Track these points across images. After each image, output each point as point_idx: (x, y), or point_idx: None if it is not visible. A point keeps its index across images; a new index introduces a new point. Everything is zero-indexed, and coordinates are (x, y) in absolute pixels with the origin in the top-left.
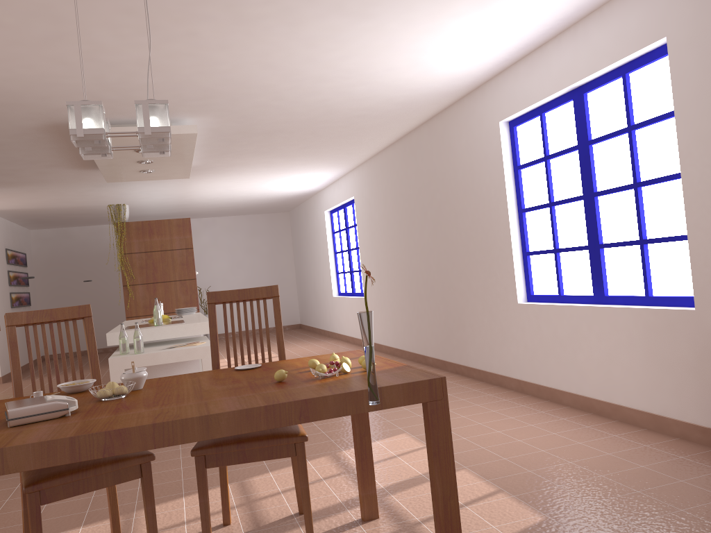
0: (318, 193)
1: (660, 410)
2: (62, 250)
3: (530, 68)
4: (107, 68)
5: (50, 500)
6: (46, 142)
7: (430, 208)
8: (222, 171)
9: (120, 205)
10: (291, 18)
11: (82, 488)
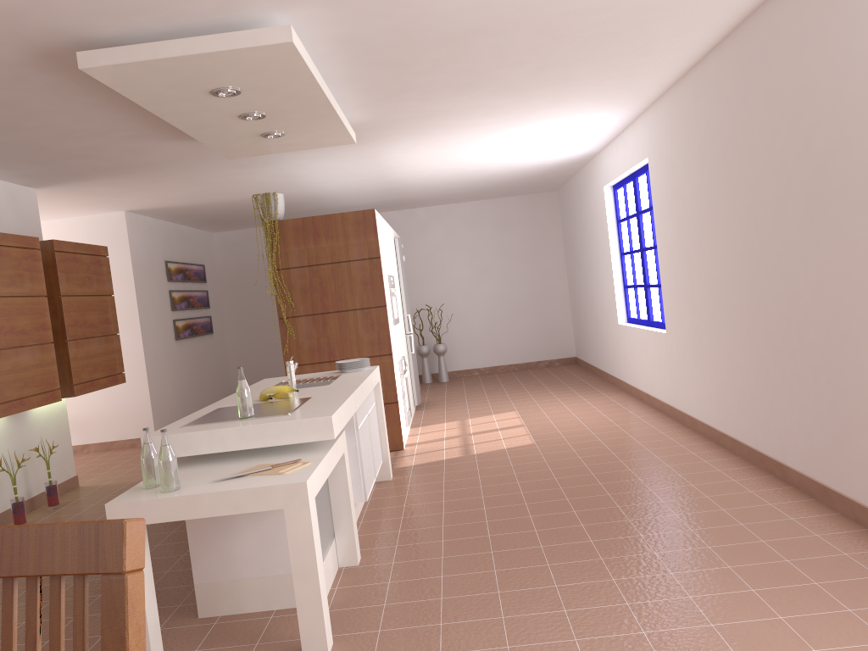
0: (594, 158)
1: None
2: (252, 259)
3: None
4: None
5: None
6: (77, 93)
7: (800, 168)
8: (416, 129)
9: (269, 195)
10: None
11: None
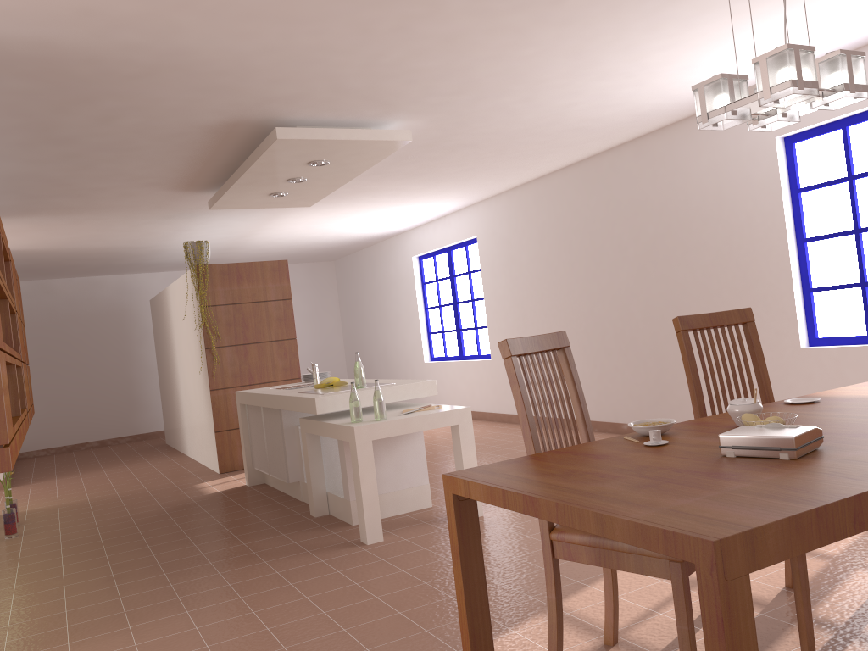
0: (400, 234)
1: None
2: (41, 310)
3: None
4: (403, 42)
5: (691, 570)
6: (191, 148)
7: (635, 244)
8: (336, 200)
9: (201, 242)
10: None
11: None
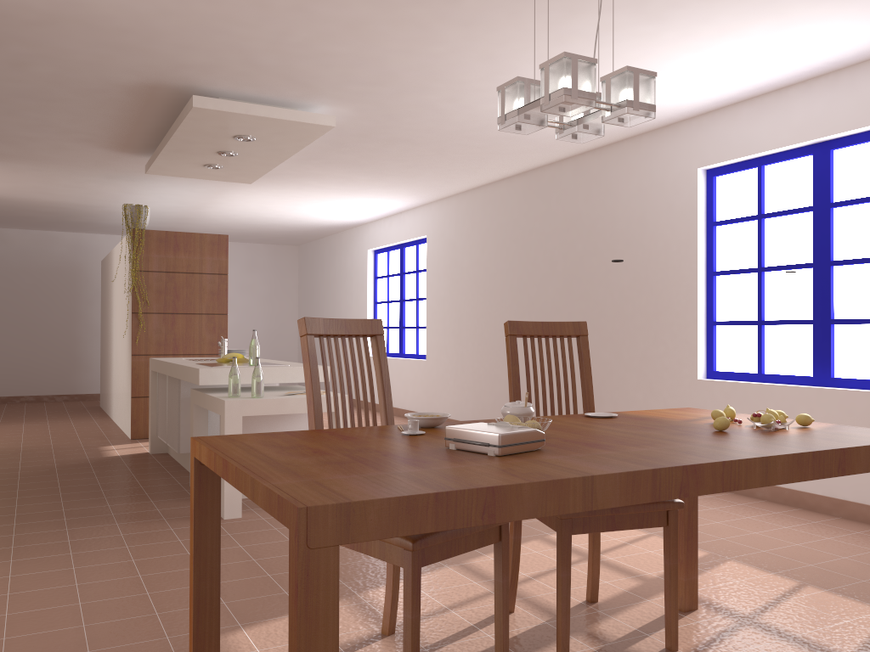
0: (359, 226)
1: None
2: None
3: (757, 112)
4: (306, 23)
5: (427, 561)
6: (115, 107)
7: (564, 259)
8: (282, 181)
9: (141, 207)
10: (579, 4)
11: (453, 549)
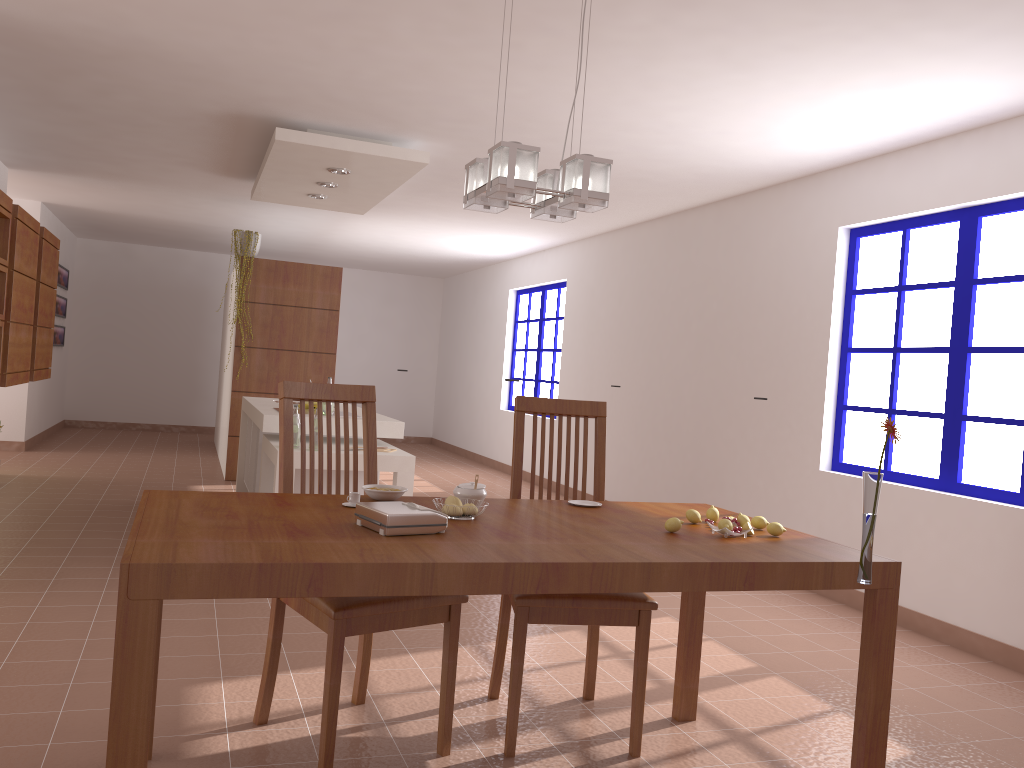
0: (503, 262)
1: (1017, 641)
2: (117, 275)
3: (904, 167)
4: (371, 63)
5: (354, 631)
6: (207, 134)
7: (698, 319)
8: (402, 212)
9: (251, 233)
10: (653, 52)
11: (388, 623)
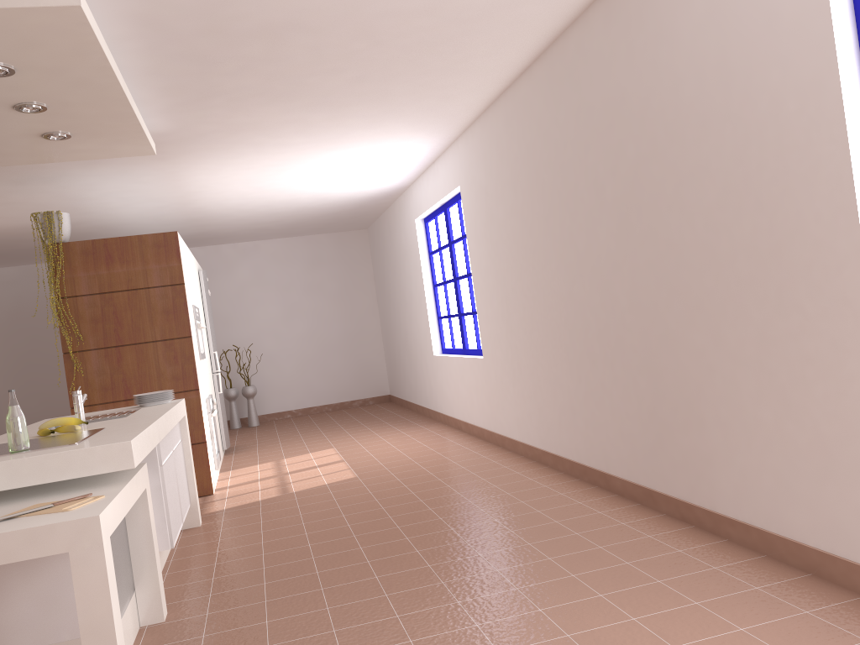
0: (404, 192)
1: None
2: (31, 298)
3: None
4: None
5: None
6: None
7: (613, 178)
8: (224, 145)
9: (51, 214)
10: None
11: None
